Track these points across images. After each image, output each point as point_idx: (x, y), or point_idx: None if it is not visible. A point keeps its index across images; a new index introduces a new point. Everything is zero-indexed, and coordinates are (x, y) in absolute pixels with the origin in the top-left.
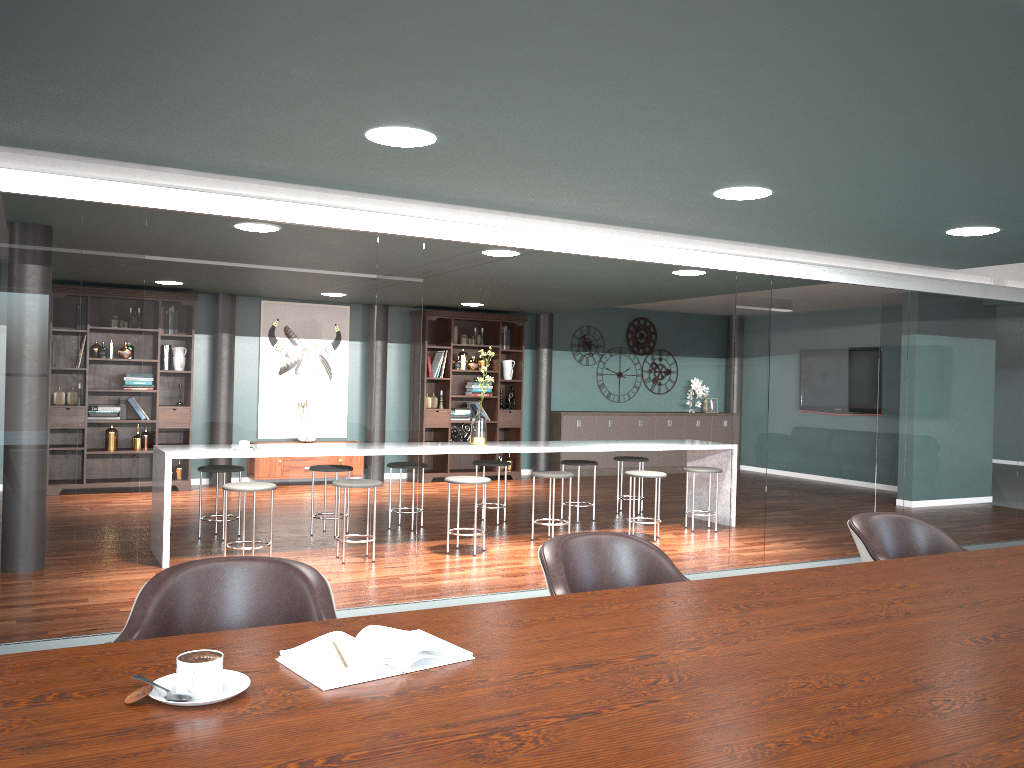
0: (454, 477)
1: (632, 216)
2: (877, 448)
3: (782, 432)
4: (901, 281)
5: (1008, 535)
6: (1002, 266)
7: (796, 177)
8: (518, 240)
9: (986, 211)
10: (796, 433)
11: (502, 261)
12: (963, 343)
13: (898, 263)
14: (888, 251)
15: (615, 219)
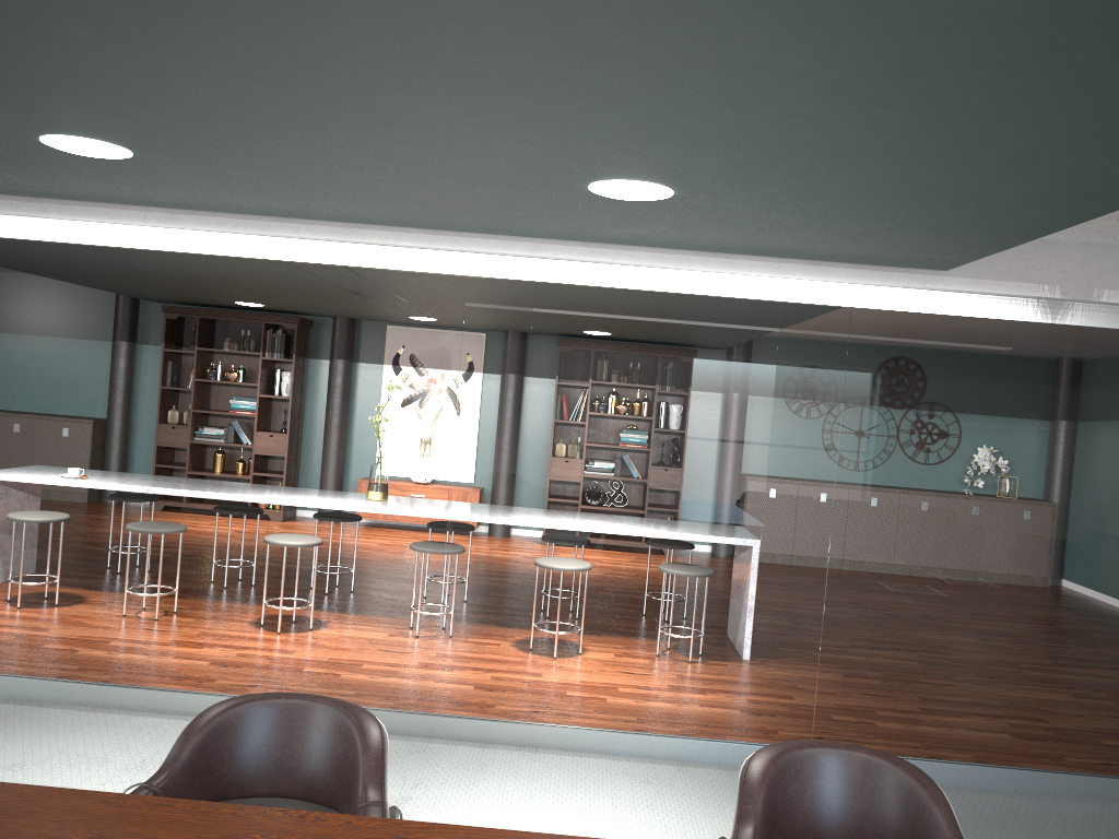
0: (283, 535)
1: (169, 196)
2: (757, 568)
3: (545, 522)
4: (826, 291)
5: (1106, 765)
6: (1089, 264)
7: (6, 111)
8: (95, 236)
9: (473, 146)
10: (575, 526)
11: (360, 271)
12: (992, 403)
13: (800, 260)
14: (689, 238)
15: (177, 202)
